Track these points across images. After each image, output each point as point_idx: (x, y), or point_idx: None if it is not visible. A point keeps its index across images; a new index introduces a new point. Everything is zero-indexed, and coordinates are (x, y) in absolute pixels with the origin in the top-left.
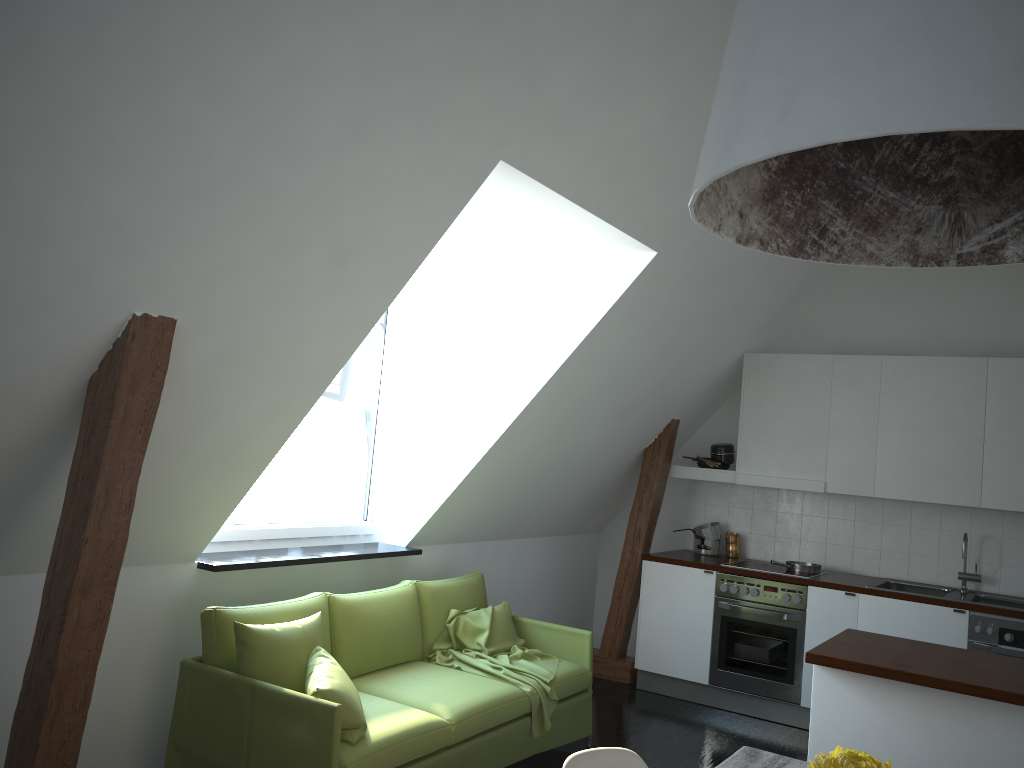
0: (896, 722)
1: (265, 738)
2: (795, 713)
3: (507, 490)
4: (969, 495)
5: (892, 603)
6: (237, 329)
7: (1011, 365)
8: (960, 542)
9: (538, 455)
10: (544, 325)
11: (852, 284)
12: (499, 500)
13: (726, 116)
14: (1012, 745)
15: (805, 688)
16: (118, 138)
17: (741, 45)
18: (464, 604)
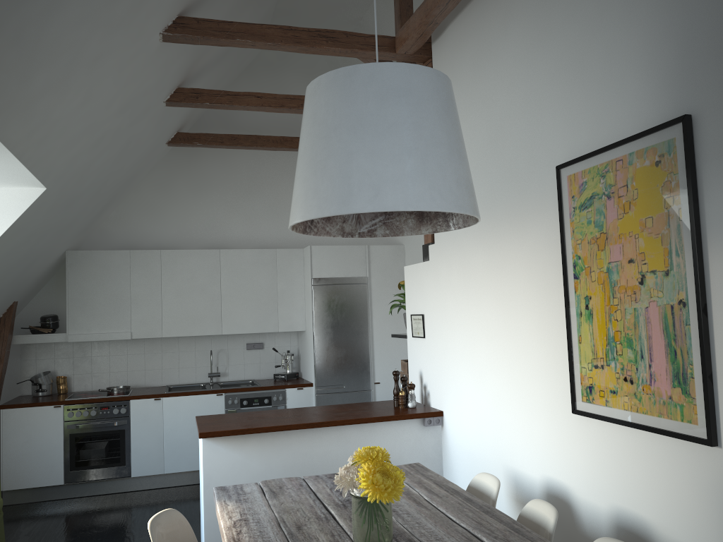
0: (248, 456)
1: None
2: (127, 483)
3: None
4: (216, 328)
5: (183, 399)
6: None
7: (232, 253)
8: (207, 356)
9: None
10: None
11: (131, 203)
12: None
13: (338, 187)
14: (301, 449)
15: (134, 465)
16: None
17: (339, 156)
18: None
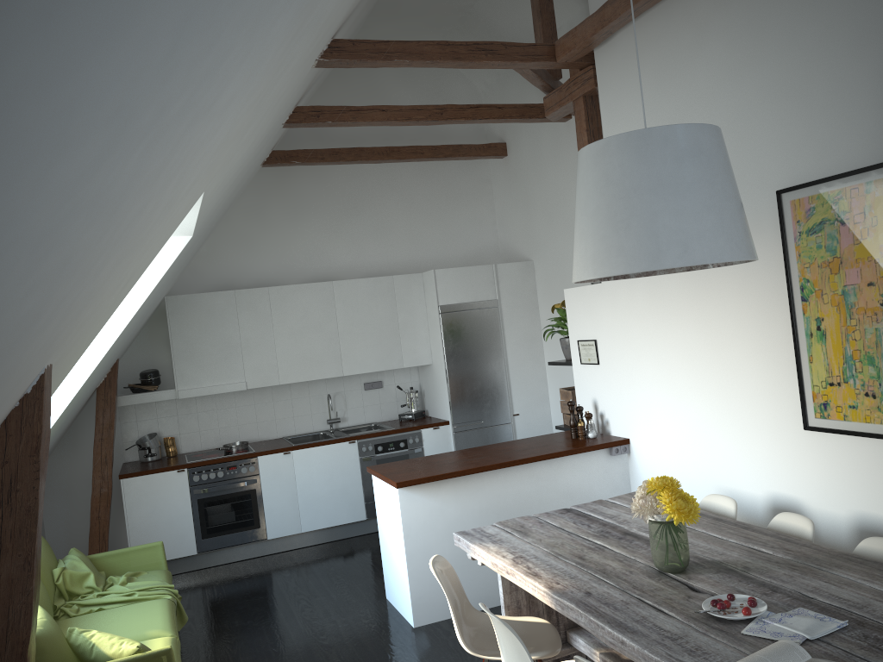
0: (444, 502)
1: None
2: (263, 546)
3: None
4: (336, 370)
5: (314, 450)
6: (62, 361)
7: (346, 284)
8: (322, 401)
9: (67, 414)
10: None
11: (223, 235)
12: None
13: (646, 245)
14: (495, 490)
15: (269, 526)
16: (138, 222)
17: (643, 216)
18: (53, 562)
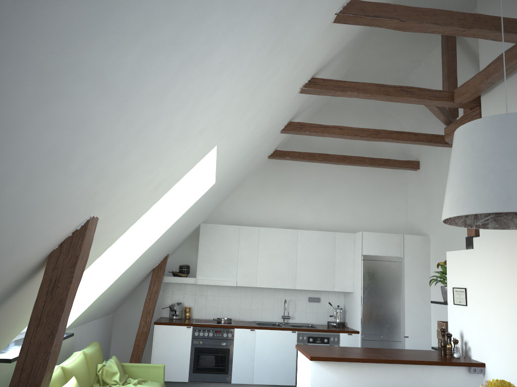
0: (341, 378)
1: None
2: None
3: (109, 295)
4: (292, 284)
5: (269, 331)
6: (109, 222)
7: (306, 233)
8: (281, 303)
9: (129, 276)
10: (155, 211)
11: (240, 194)
12: (104, 301)
13: (499, 193)
14: (378, 378)
15: (233, 375)
16: (154, 131)
17: (498, 172)
18: (100, 360)
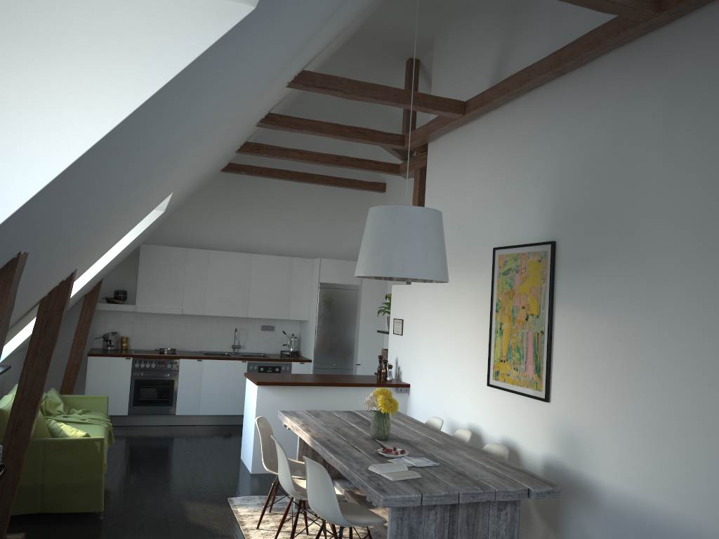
0: (284, 400)
1: (56, 463)
2: (172, 419)
3: None
4: (243, 312)
5: (217, 362)
6: (81, 269)
7: (261, 257)
8: (231, 332)
9: None
10: None
11: (187, 211)
12: None
13: (385, 263)
14: (318, 399)
15: (178, 406)
16: (134, 209)
17: (387, 248)
18: None
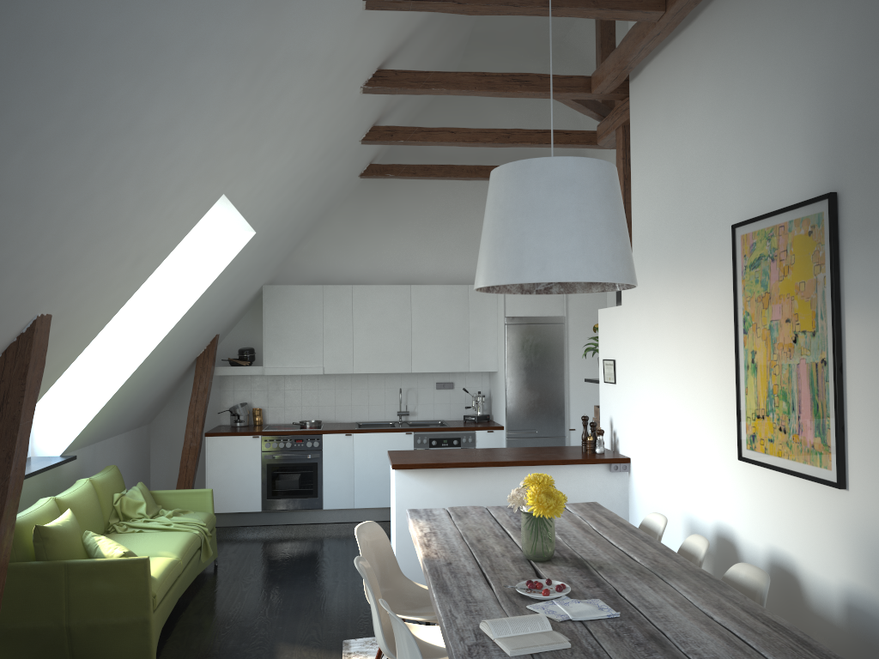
0: (437, 489)
1: (84, 596)
2: (319, 515)
3: (126, 401)
4: (406, 366)
5: (373, 435)
6: (72, 315)
7: (423, 289)
8: (396, 394)
9: (151, 372)
10: (172, 281)
11: (323, 236)
12: (119, 409)
13: (513, 261)
14: (487, 486)
15: (325, 497)
16: (92, 211)
17: (514, 235)
18: (118, 489)
